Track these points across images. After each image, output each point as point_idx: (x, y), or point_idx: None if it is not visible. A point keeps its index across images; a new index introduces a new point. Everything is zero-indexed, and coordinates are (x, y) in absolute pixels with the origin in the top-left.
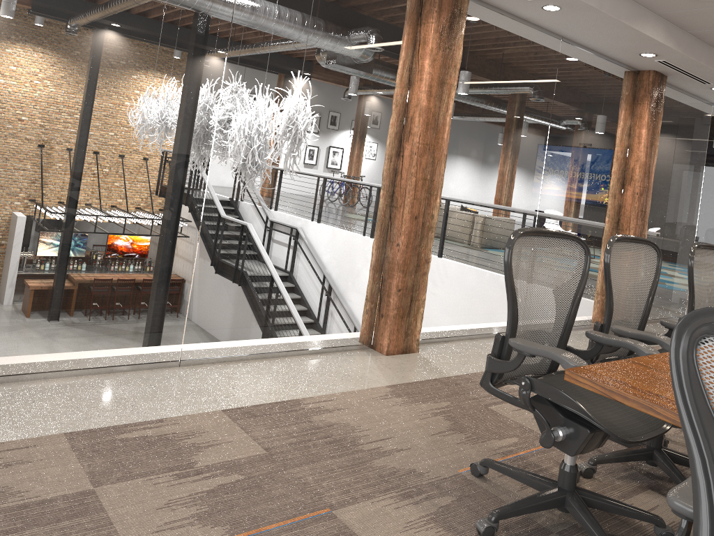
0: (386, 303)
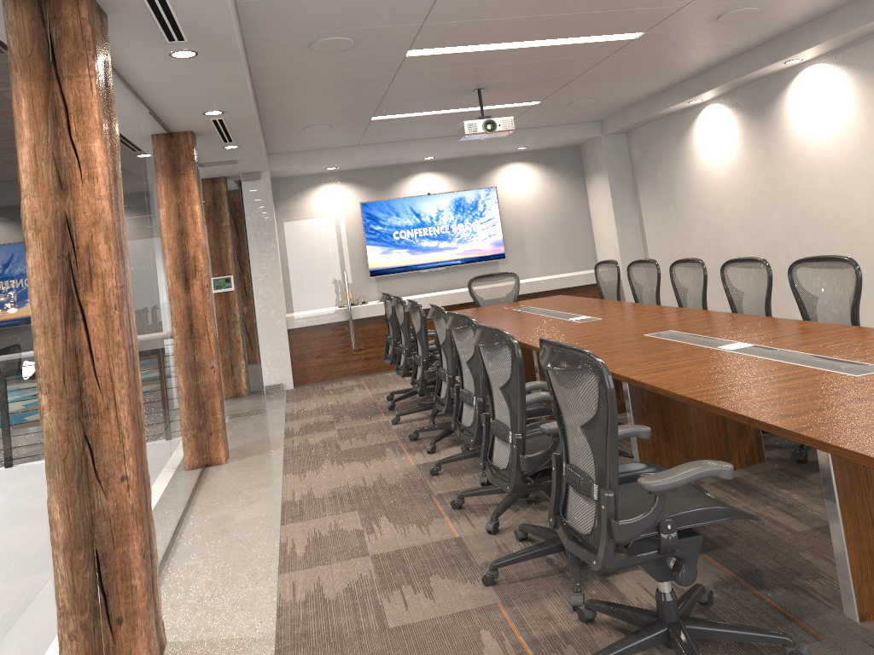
0: (124, 593)
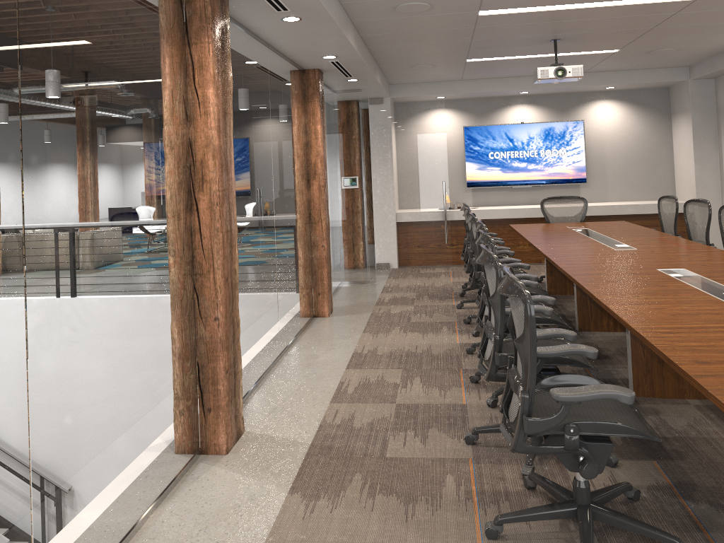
0: (213, 393)
